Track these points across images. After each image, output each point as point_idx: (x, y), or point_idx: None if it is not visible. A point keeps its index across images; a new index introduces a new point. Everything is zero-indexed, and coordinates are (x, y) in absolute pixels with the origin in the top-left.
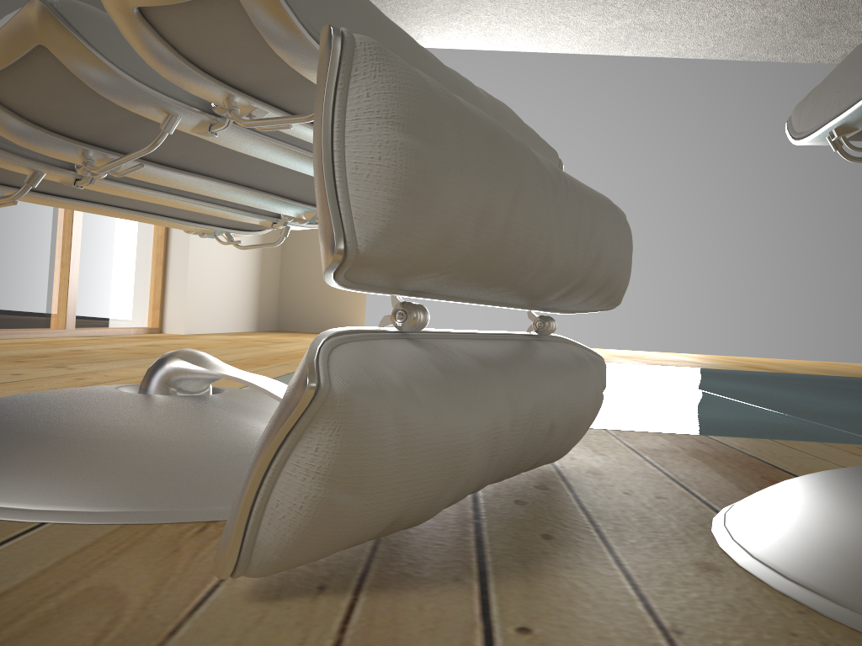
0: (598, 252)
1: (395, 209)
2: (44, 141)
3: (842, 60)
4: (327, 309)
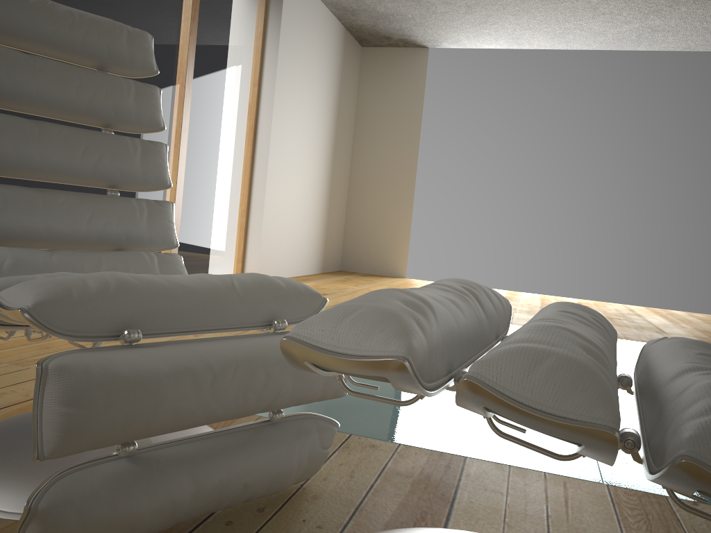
0: (275, 393)
1: (61, 439)
2: (3, 329)
3: None
4: (378, 256)
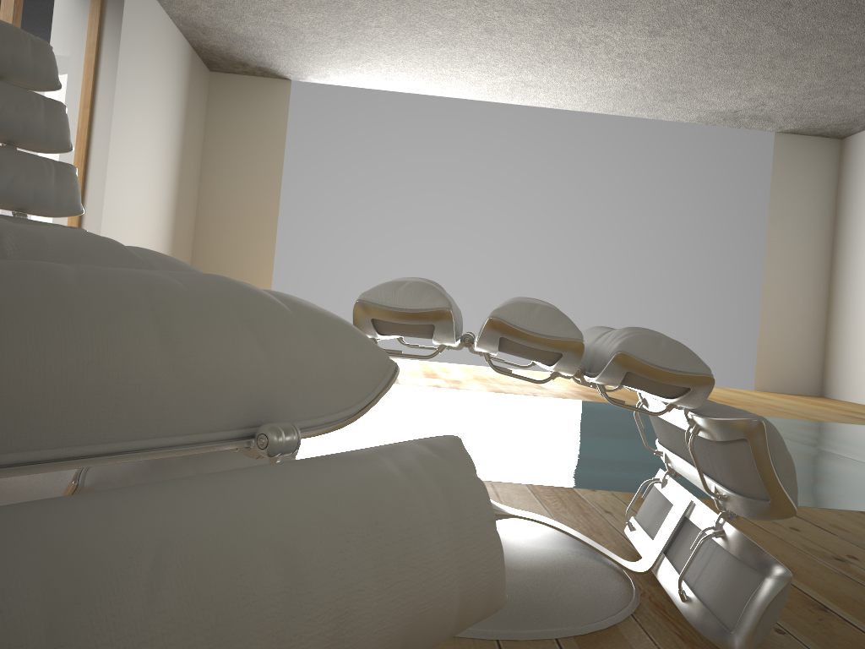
0: None
1: None
2: None
3: (697, 120)
4: None
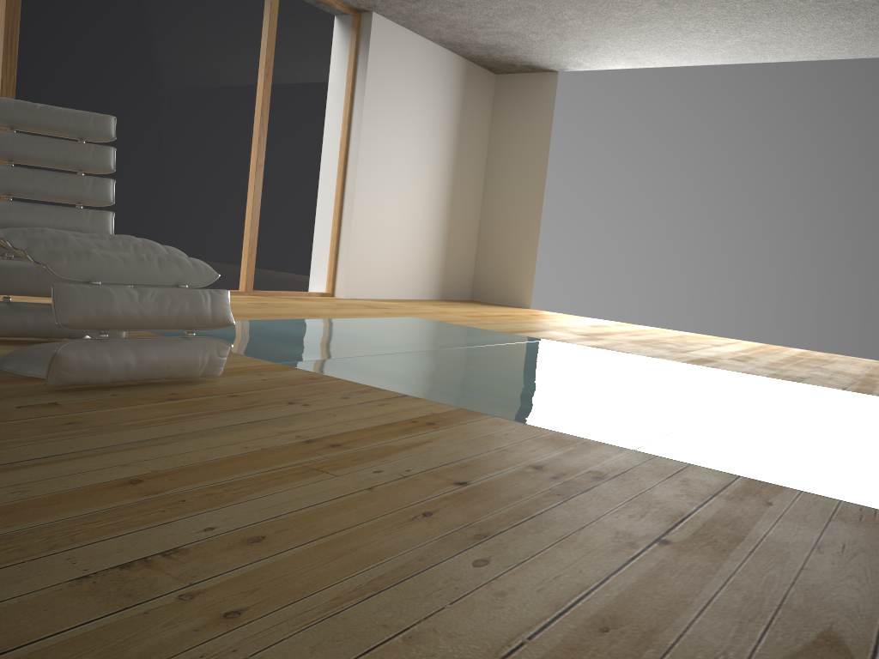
0: None
1: None
2: None
3: None
4: (506, 286)
